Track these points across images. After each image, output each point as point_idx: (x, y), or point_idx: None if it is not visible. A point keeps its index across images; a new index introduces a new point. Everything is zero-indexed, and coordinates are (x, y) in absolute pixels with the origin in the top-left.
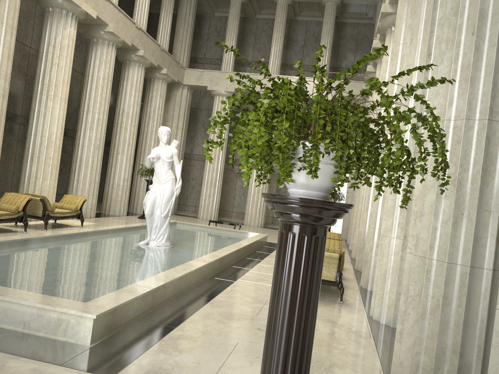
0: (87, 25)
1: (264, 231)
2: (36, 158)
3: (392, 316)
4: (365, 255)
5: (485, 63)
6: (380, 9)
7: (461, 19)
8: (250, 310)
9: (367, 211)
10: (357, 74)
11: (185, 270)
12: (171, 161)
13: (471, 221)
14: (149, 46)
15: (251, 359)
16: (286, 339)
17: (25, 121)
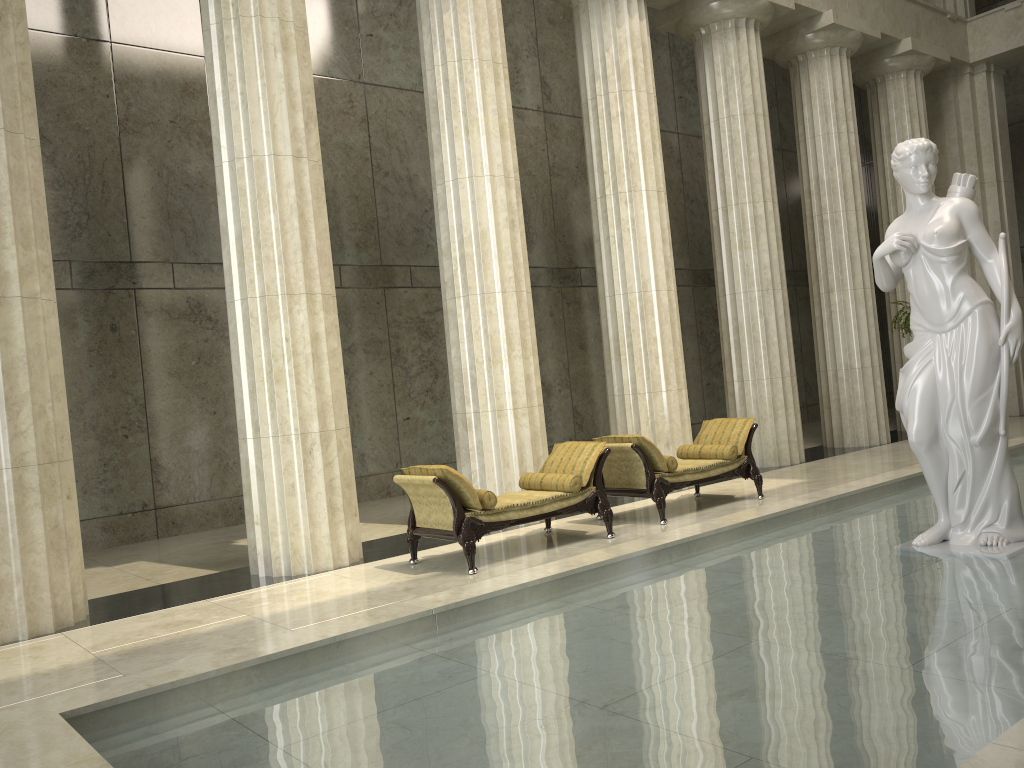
0: (677, 6)
1: None
2: (625, 348)
3: None
4: None
5: None
6: None
7: None
8: None
9: None
10: None
11: None
12: (961, 248)
13: None
14: None
15: None
16: None
17: None
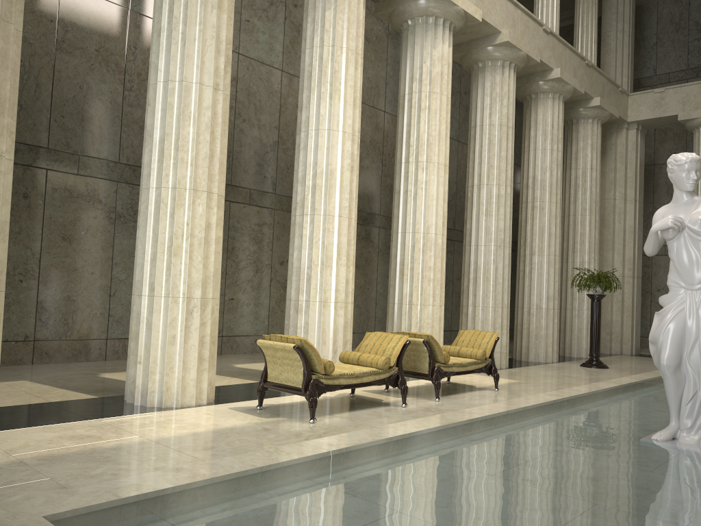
0: (465, 44)
1: None
2: (408, 271)
3: None
4: None
5: None
6: None
7: None
8: None
9: None
10: None
11: None
12: None
13: None
14: (567, 60)
15: None
16: None
17: (385, 222)
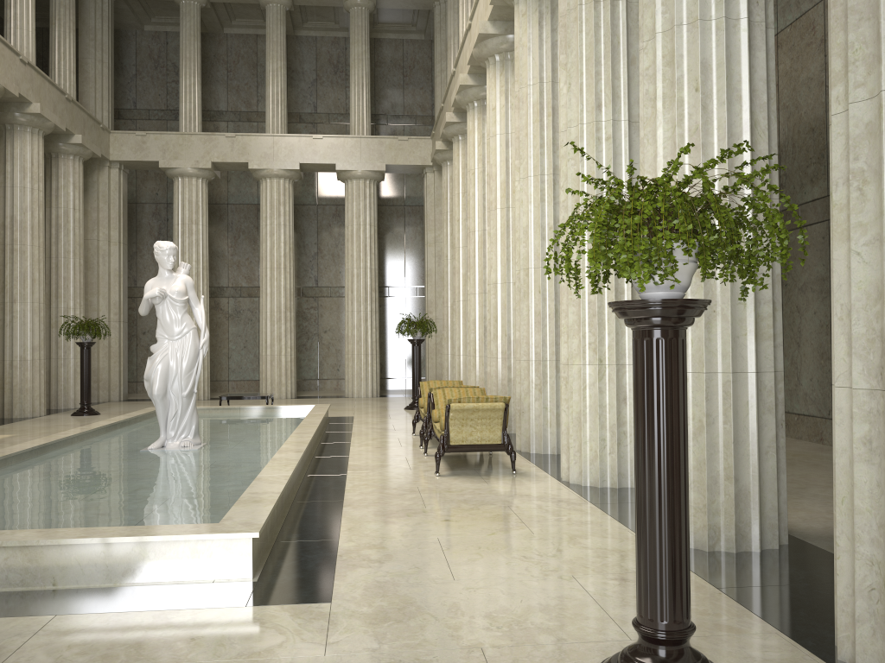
0: None
1: (304, 402)
2: None
3: (598, 472)
4: (518, 404)
5: (715, 125)
6: (439, 18)
7: (679, 71)
8: (410, 502)
9: (496, 339)
10: (411, 125)
11: (288, 465)
12: (187, 300)
13: (726, 318)
14: (46, 94)
15: (474, 551)
16: (670, 449)
17: None
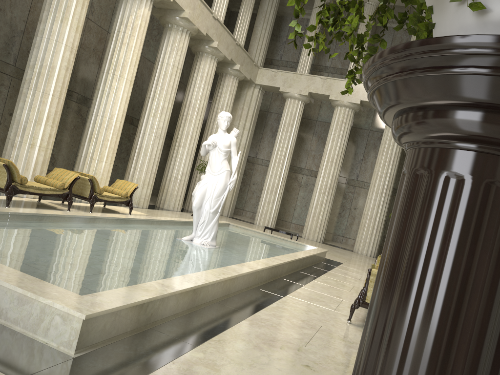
0: (163, 10)
1: (323, 246)
2: (94, 138)
3: None
4: None
5: None
6: None
7: None
8: (298, 337)
9: None
10: None
11: (225, 274)
12: (228, 151)
13: None
14: (224, 38)
15: None
16: None
17: None
